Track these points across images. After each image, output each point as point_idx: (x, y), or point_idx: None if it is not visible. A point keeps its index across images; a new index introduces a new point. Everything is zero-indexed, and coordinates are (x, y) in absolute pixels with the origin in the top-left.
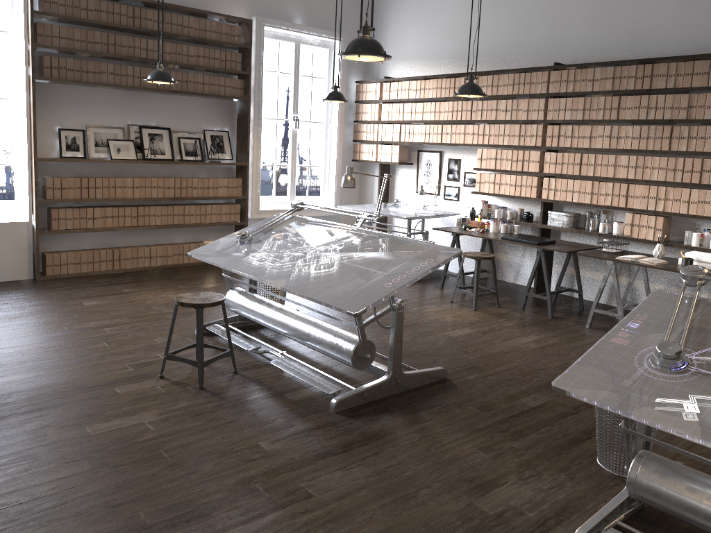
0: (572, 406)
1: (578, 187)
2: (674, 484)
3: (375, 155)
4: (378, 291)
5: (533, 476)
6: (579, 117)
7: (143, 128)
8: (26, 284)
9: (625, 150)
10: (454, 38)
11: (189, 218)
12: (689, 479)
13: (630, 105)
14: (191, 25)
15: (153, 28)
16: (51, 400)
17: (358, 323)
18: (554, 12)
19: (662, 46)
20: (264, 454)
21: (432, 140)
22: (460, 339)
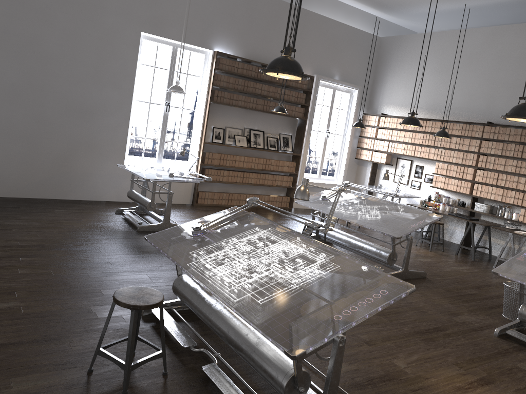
0: (489, 296)
1: (494, 191)
2: None
3: (370, 157)
4: (405, 229)
5: (474, 314)
6: (499, 153)
7: (251, 130)
8: (191, 207)
9: (524, 175)
10: (427, 97)
11: (267, 181)
12: None
13: None
14: None
15: (265, 78)
16: None
17: (393, 243)
18: (489, 93)
19: None
20: None
21: (408, 153)
22: (427, 262)
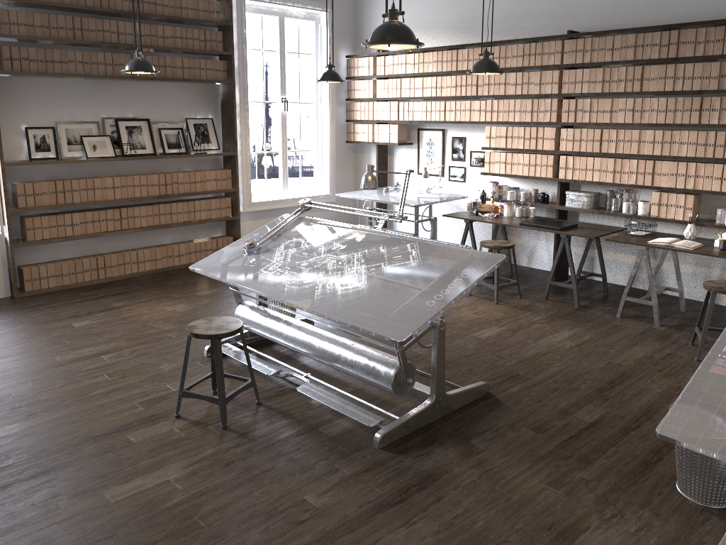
0: (631, 418)
1: (598, 165)
2: None
3: (372, 136)
4: (421, 311)
5: (615, 515)
6: (598, 90)
7: (119, 120)
8: (4, 304)
9: (651, 125)
10: (453, 5)
11: (177, 216)
12: None
13: (655, 76)
14: (165, 2)
15: (122, 8)
16: (57, 457)
17: (399, 346)
18: None
19: (686, 9)
20: (313, 512)
21: (434, 118)
22: (491, 340)
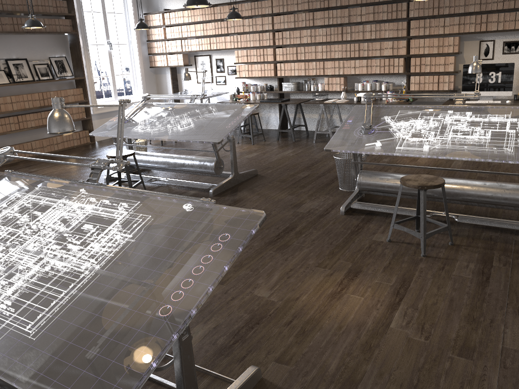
0: (321, 173)
1: (297, 66)
2: (375, 178)
3: (166, 62)
4: (225, 130)
5: (316, 198)
6: (292, 26)
7: (8, 60)
8: None
9: (320, 43)
10: None
11: None
12: (380, 174)
13: (319, 17)
14: None
15: None
16: None
17: (215, 149)
18: None
19: None
20: None
21: (204, 48)
22: (254, 158)
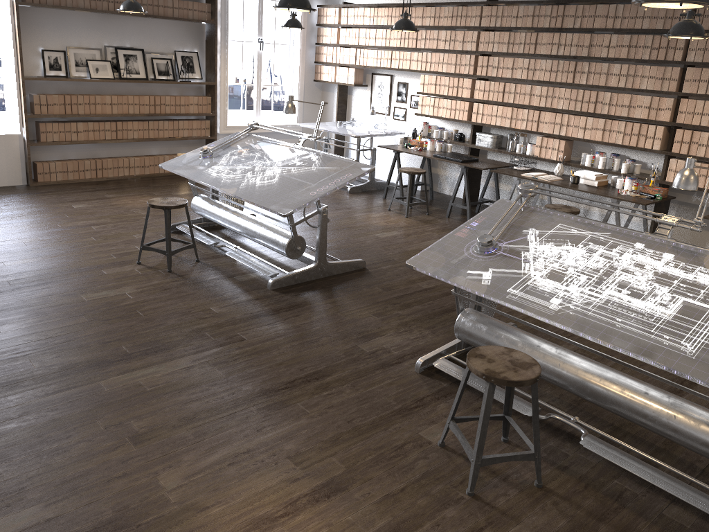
0: None
1: (500, 112)
2: (480, 327)
3: (334, 77)
4: (305, 198)
5: (406, 331)
6: (504, 50)
7: (118, 49)
8: (21, 189)
9: (539, 82)
10: None
11: (164, 132)
12: (489, 324)
13: (545, 42)
14: None
15: None
16: (53, 277)
17: (290, 222)
18: None
19: None
20: (213, 314)
21: (383, 65)
22: (386, 239)
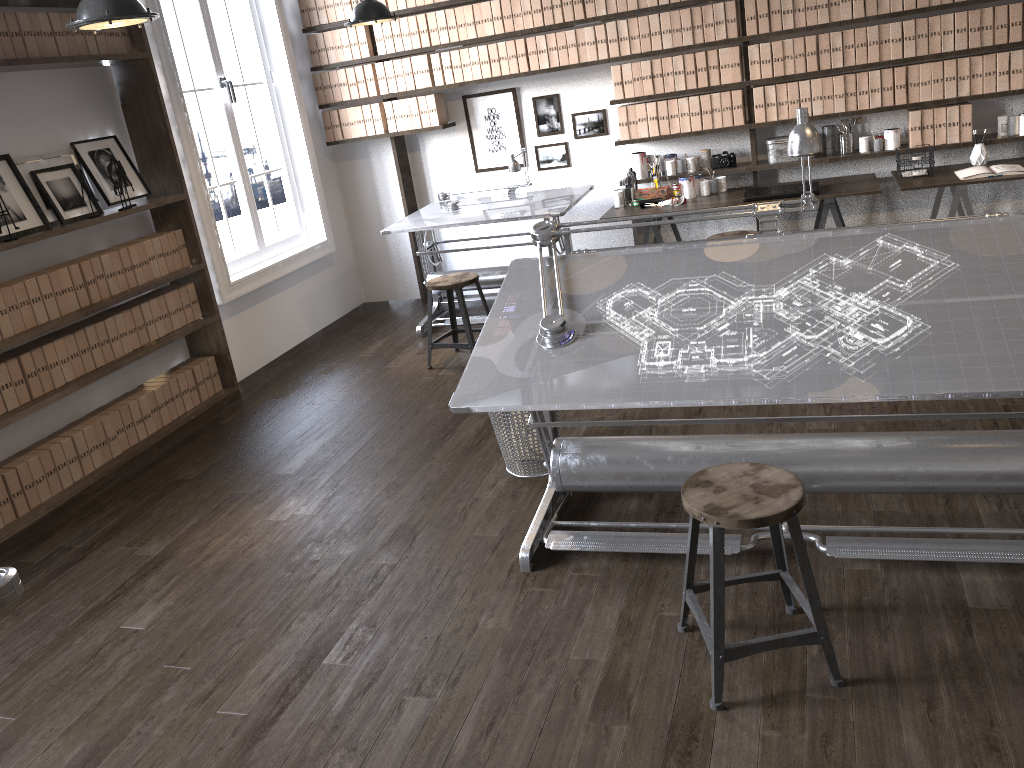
0: None
1: (819, 90)
2: None
3: (382, 124)
4: None
5: None
6: None
7: None
8: None
9: (896, 15)
10: None
11: (120, 343)
12: None
13: None
14: None
15: None
16: None
17: None
18: None
19: None
20: None
21: (508, 70)
22: None
